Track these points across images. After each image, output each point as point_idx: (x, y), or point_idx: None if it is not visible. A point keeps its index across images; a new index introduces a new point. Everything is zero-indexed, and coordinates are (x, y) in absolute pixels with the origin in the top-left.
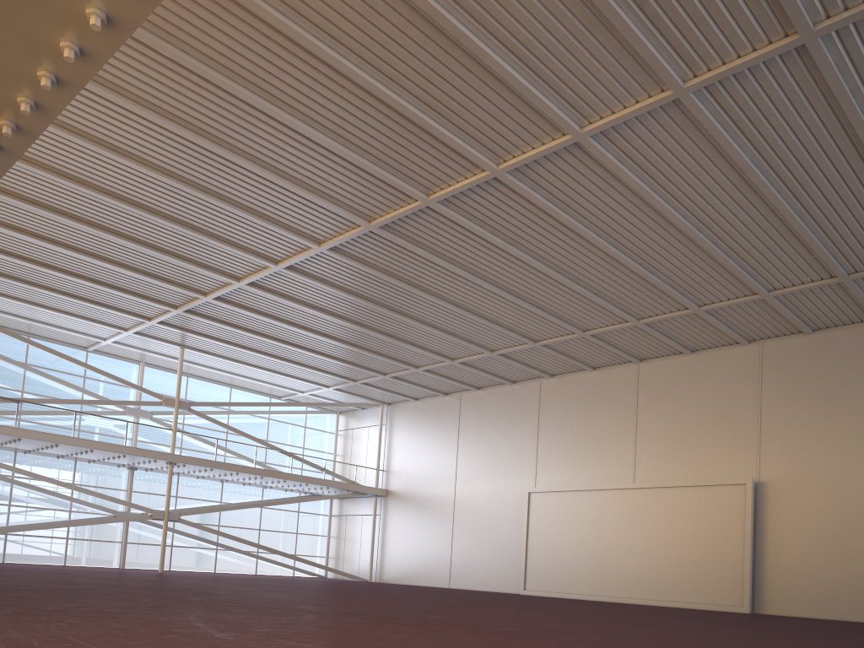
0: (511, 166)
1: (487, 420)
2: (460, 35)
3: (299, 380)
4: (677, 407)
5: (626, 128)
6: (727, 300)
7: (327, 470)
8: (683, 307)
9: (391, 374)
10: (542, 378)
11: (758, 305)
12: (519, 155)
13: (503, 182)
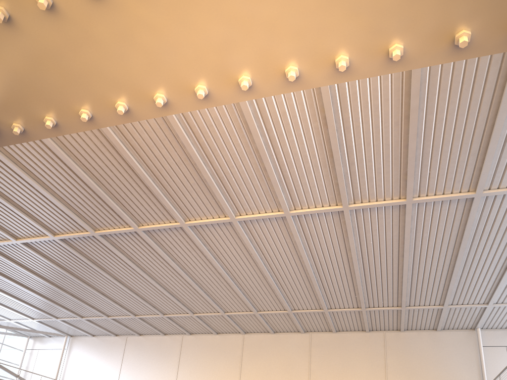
0: (243, 219)
1: (144, 355)
2: (261, 148)
3: (14, 311)
4: (265, 361)
5: (310, 217)
6: (306, 309)
7: (20, 377)
8: (283, 309)
9: (87, 317)
10: (184, 334)
11: (318, 314)
12: (250, 214)
13: (232, 225)
